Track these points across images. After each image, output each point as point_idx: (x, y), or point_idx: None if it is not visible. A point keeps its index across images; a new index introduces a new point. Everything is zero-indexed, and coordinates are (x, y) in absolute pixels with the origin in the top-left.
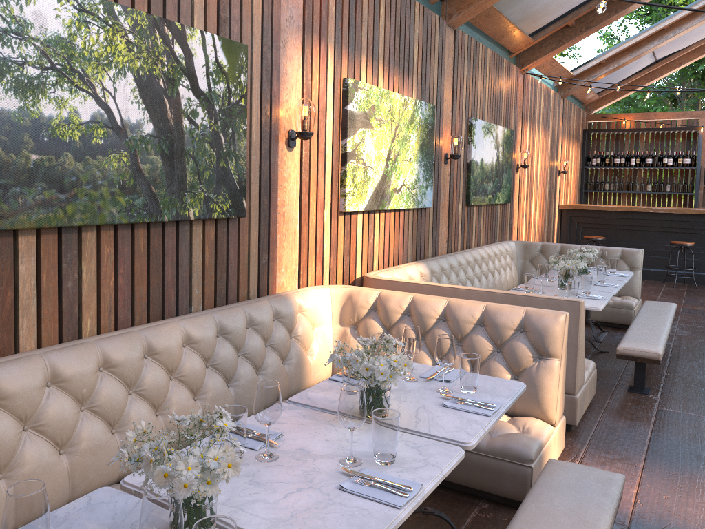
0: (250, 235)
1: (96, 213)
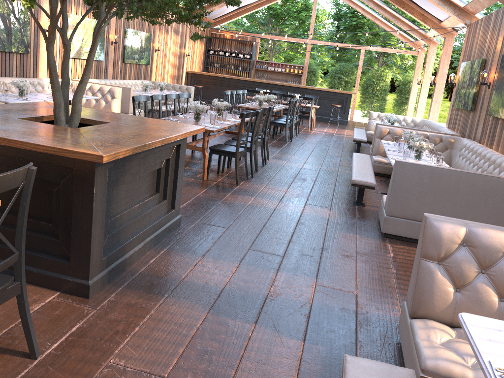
0: (30, 59)
1: None
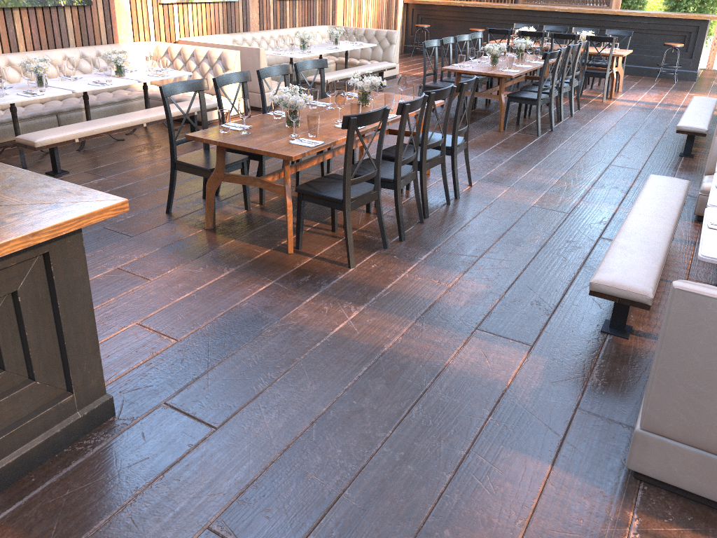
0: (98, 14)
1: (17, 3)
